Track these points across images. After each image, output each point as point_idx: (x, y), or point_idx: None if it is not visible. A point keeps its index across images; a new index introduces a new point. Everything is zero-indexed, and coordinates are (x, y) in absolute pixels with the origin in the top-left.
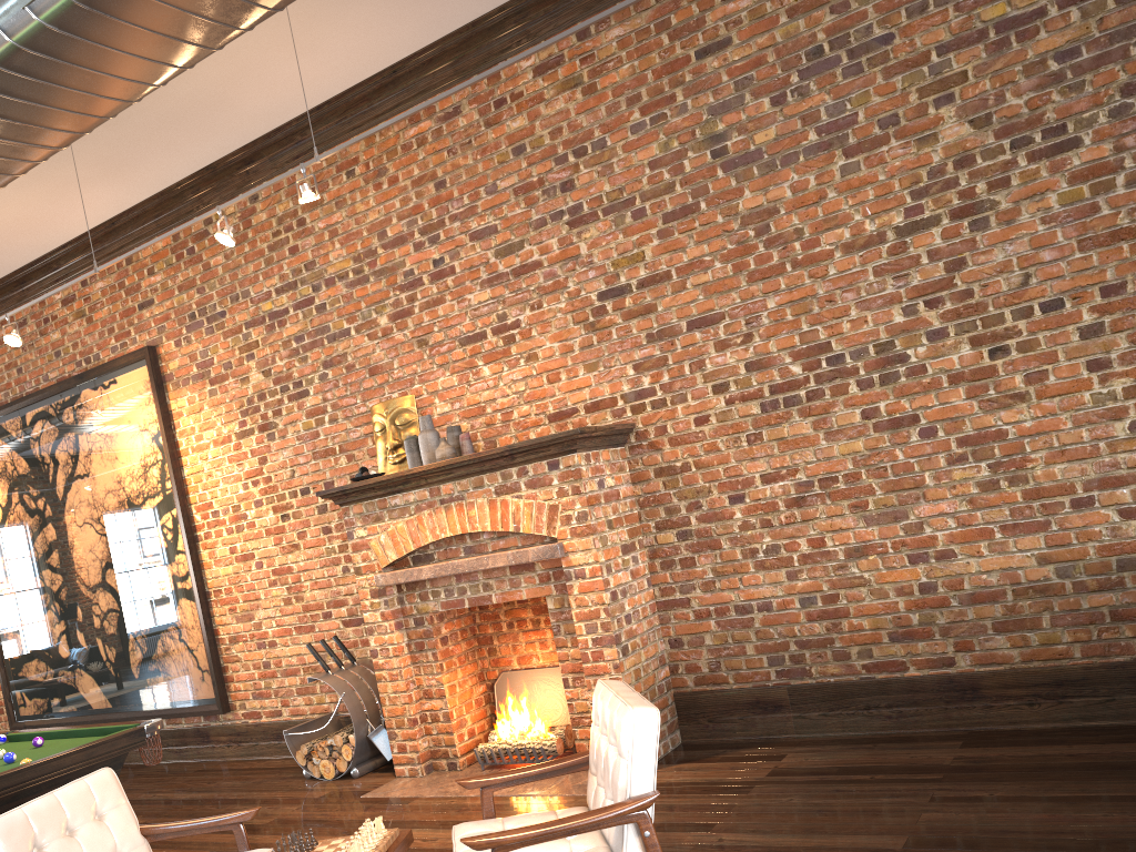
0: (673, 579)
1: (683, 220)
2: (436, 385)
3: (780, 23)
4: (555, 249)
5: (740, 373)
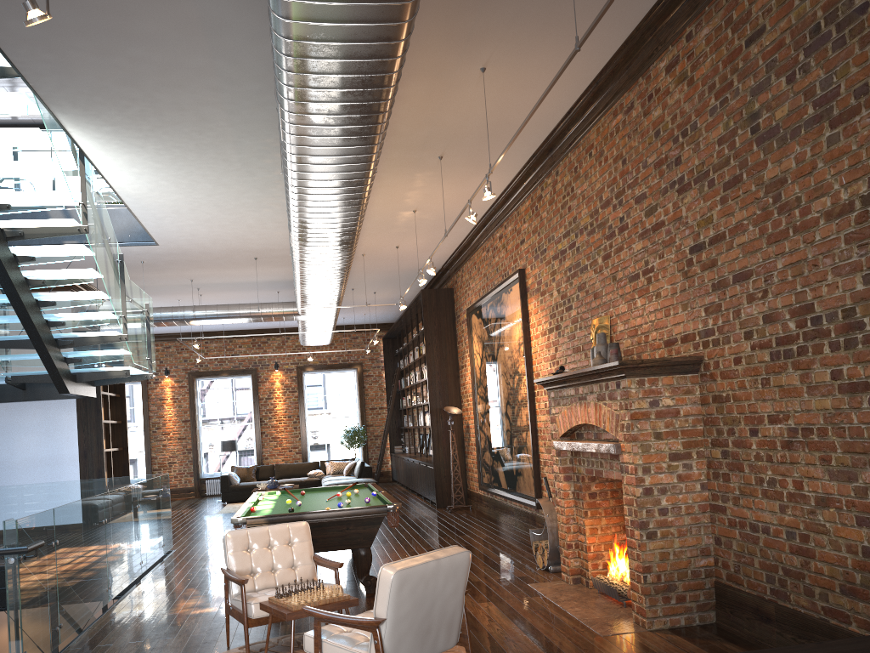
0: (718, 488)
1: (734, 188)
2: (618, 310)
3: (794, 6)
4: (670, 211)
5: (759, 324)
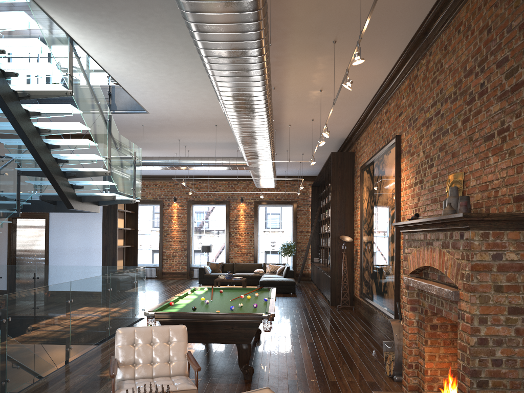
0: None
1: None
2: (472, 167)
3: None
4: None
5: None
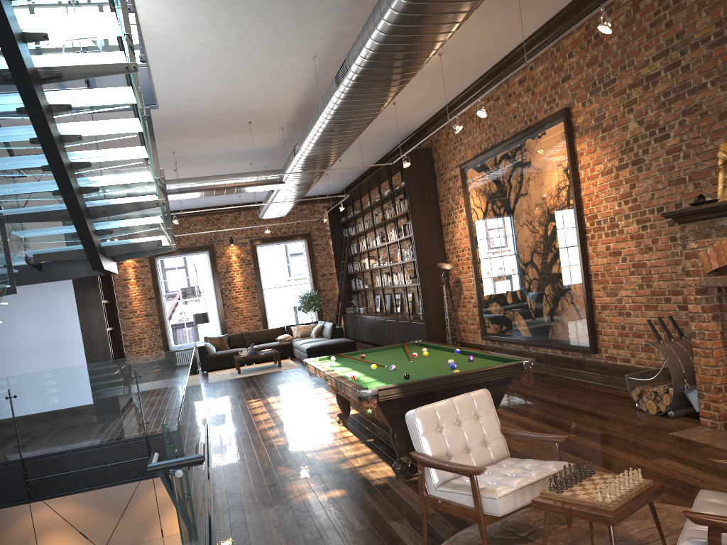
0: None
1: None
2: None
3: None
4: None
5: None
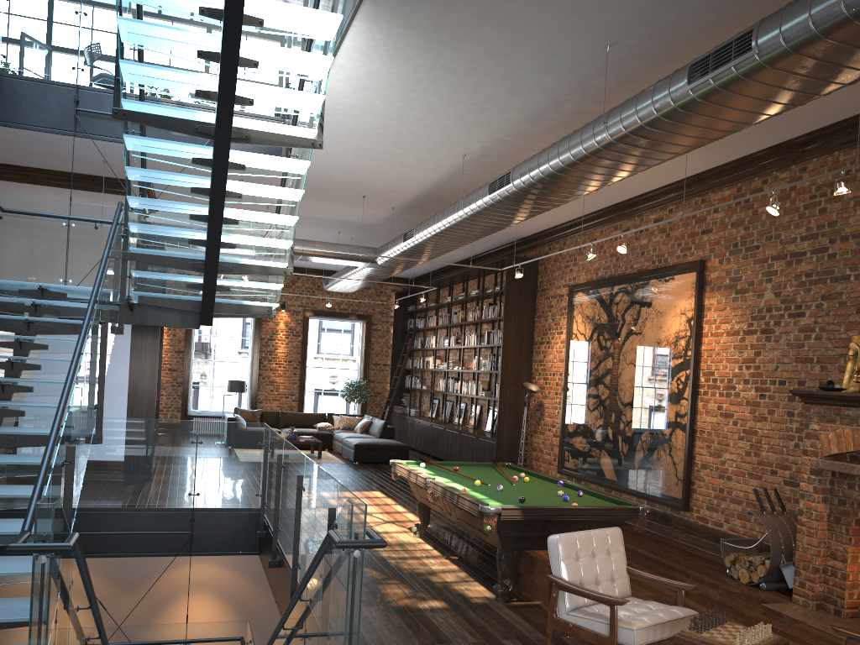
0: None
1: None
2: None
3: None
4: None
5: None
